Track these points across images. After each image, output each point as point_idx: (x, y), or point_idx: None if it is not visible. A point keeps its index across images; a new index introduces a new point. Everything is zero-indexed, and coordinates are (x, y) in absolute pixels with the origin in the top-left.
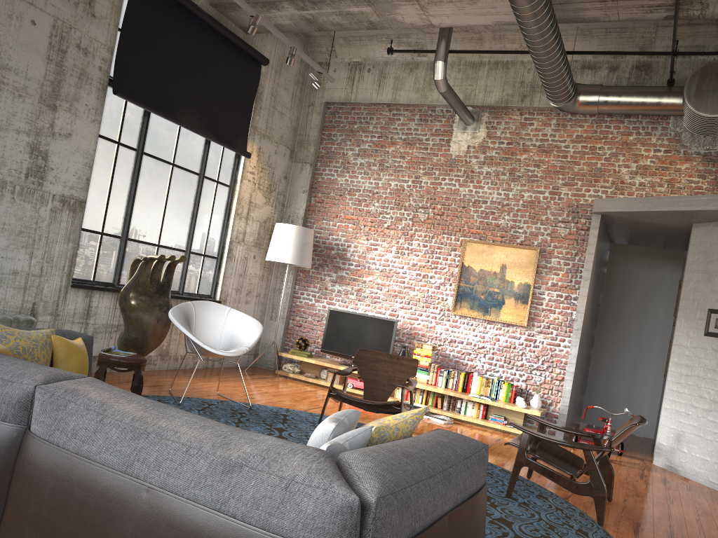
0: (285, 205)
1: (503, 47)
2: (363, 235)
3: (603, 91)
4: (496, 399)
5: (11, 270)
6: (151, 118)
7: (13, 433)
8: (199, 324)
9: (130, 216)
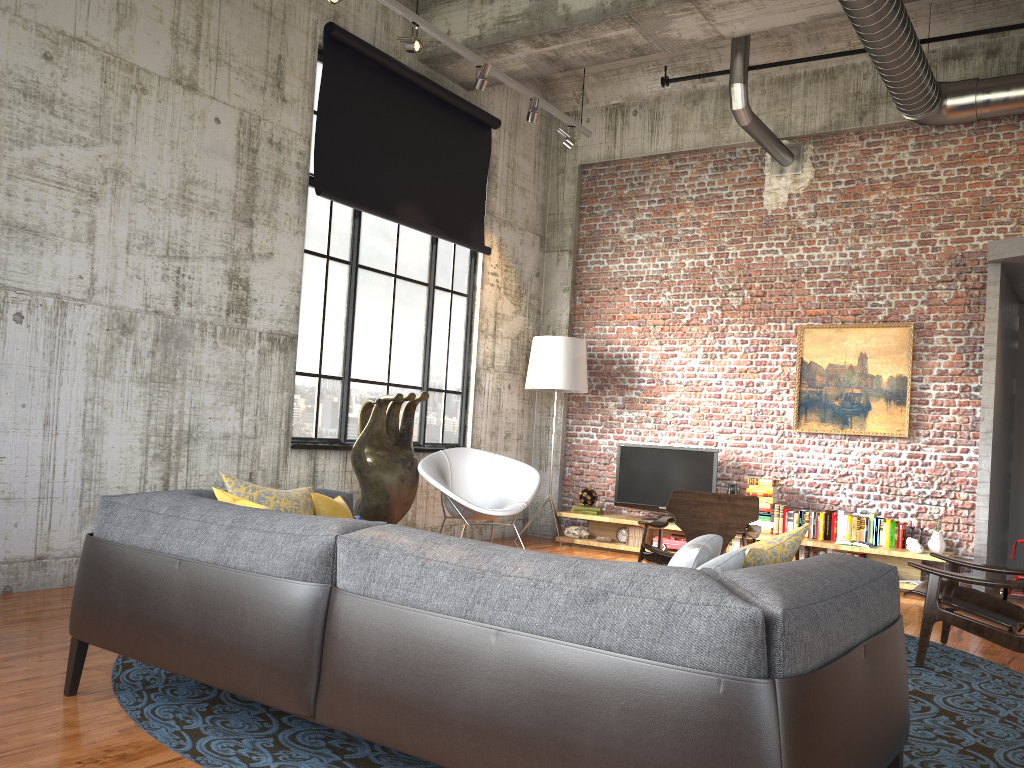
0: (540, 312)
1: (823, 50)
2: (654, 339)
3: (981, 87)
4: (876, 545)
5: (221, 433)
6: (362, 219)
7: (317, 593)
8: (456, 479)
9: (351, 349)
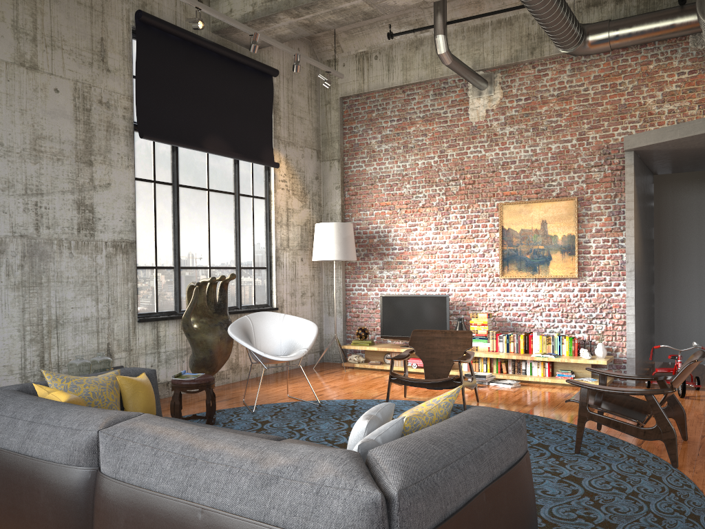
0: (321, 204)
1: (502, 5)
2: (401, 218)
3: (612, 26)
4: (560, 355)
5: (82, 317)
6: (179, 151)
7: (87, 475)
8: (258, 335)
9: (178, 246)
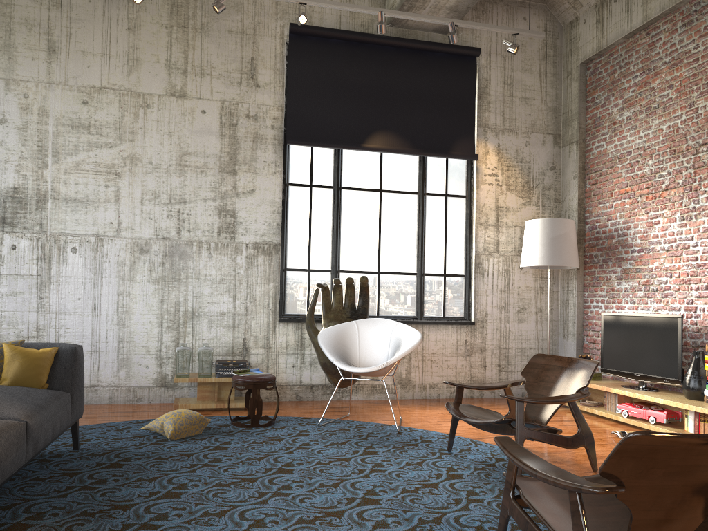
0: (560, 200)
1: None
2: (641, 209)
3: None
4: None
5: (218, 312)
6: (343, 153)
7: None
8: (365, 343)
9: (336, 249)
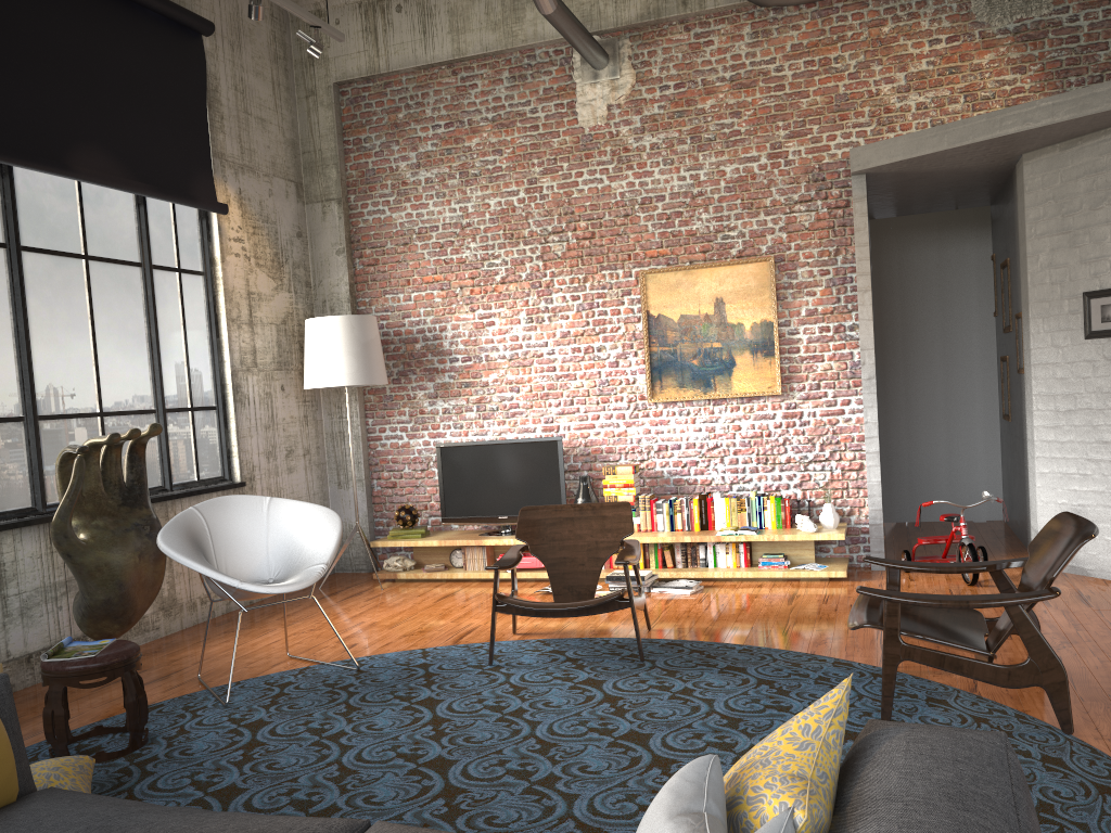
0: (311, 284)
1: None
2: (463, 305)
3: None
4: (762, 528)
5: None
6: (16, 177)
7: None
8: (221, 544)
9: (31, 373)
